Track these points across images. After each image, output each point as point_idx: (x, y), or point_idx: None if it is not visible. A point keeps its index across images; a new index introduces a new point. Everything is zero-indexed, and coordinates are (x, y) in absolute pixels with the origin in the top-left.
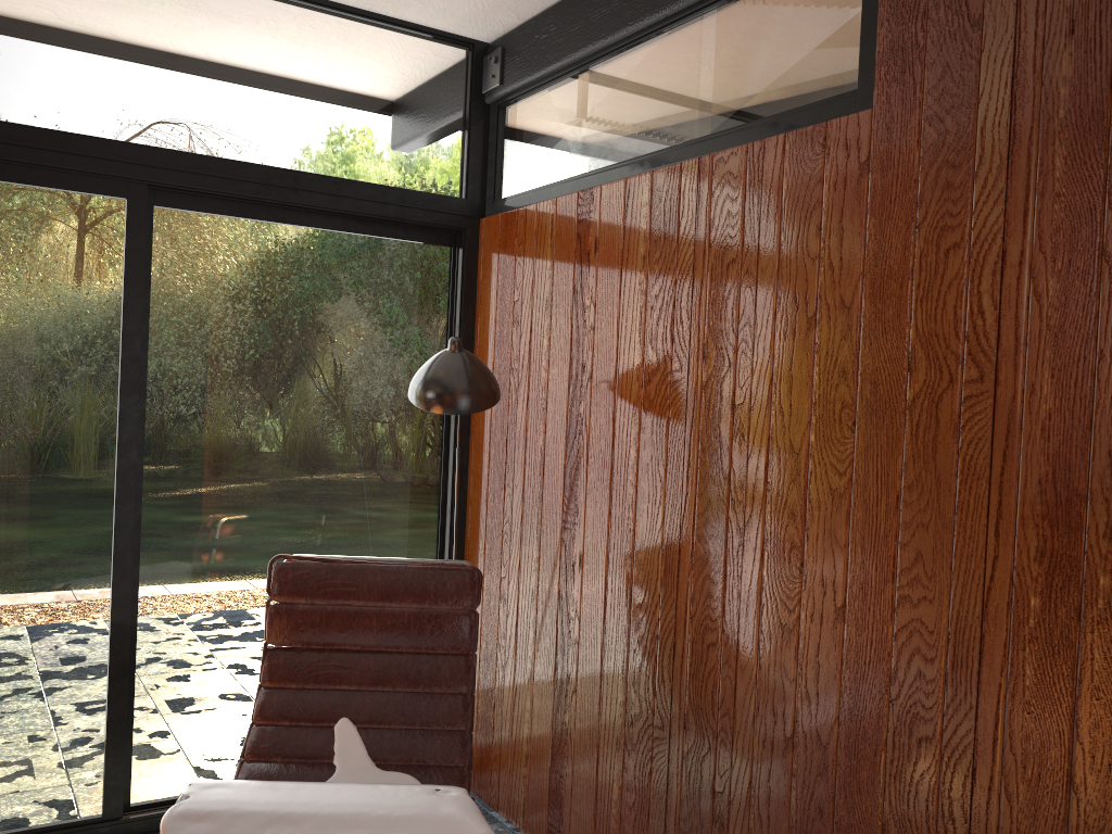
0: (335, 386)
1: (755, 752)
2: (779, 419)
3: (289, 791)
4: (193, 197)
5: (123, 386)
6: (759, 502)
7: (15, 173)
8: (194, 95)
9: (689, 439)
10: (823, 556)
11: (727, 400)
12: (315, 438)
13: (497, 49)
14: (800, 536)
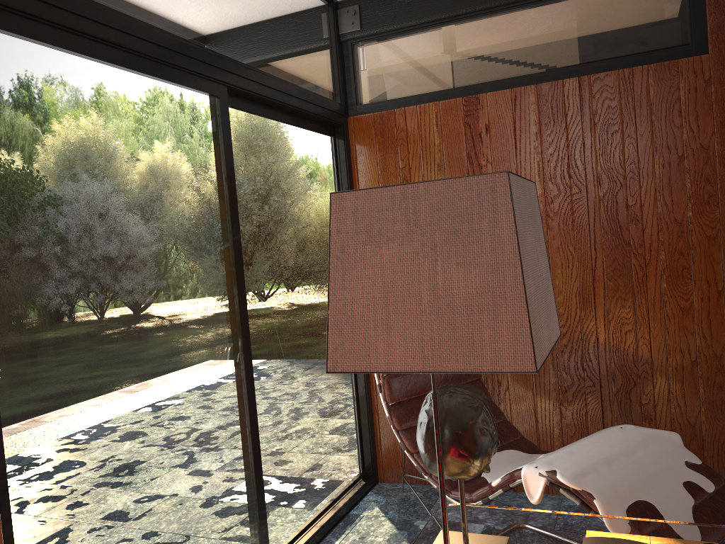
0: (305, 234)
1: (670, 375)
2: (664, 208)
3: (580, 450)
4: (238, 97)
5: (234, 243)
6: (655, 251)
7: (167, 72)
8: (237, 19)
9: (592, 228)
10: (706, 269)
11: (621, 203)
12: (302, 271)
13: (355, 5)
14: (688, 262)
